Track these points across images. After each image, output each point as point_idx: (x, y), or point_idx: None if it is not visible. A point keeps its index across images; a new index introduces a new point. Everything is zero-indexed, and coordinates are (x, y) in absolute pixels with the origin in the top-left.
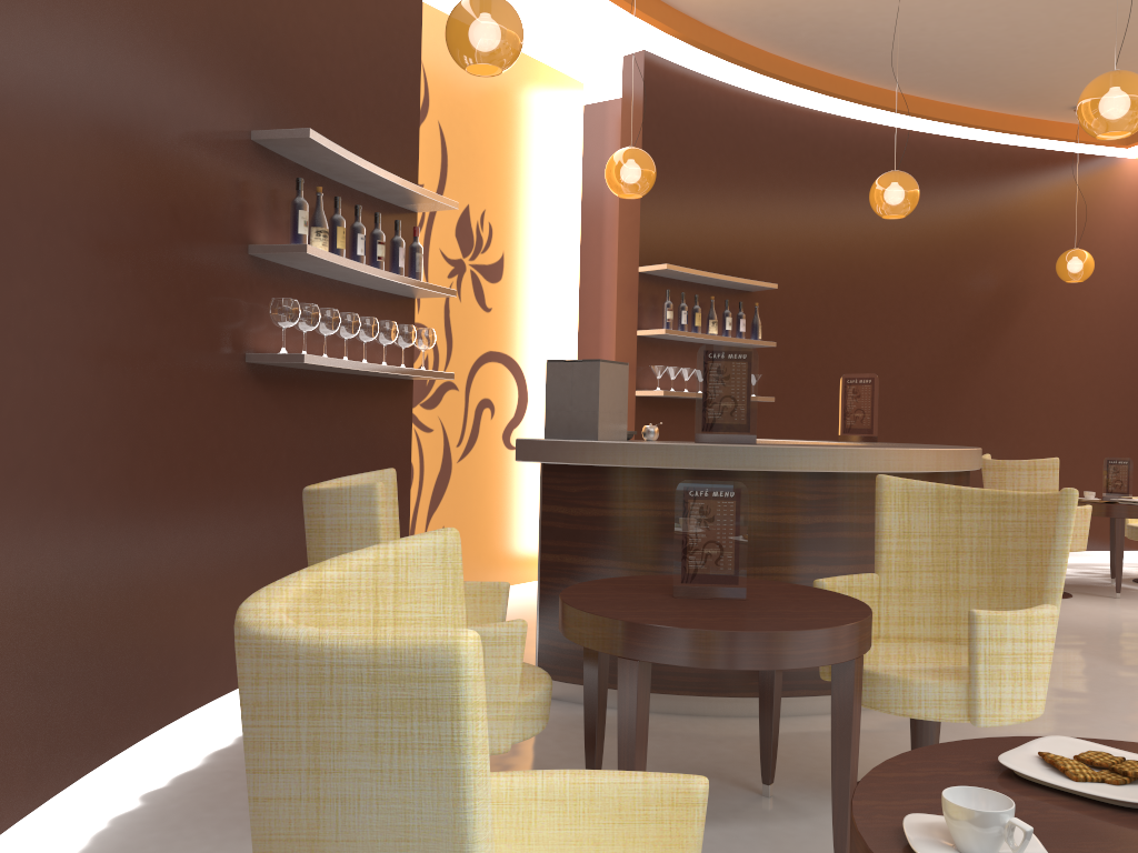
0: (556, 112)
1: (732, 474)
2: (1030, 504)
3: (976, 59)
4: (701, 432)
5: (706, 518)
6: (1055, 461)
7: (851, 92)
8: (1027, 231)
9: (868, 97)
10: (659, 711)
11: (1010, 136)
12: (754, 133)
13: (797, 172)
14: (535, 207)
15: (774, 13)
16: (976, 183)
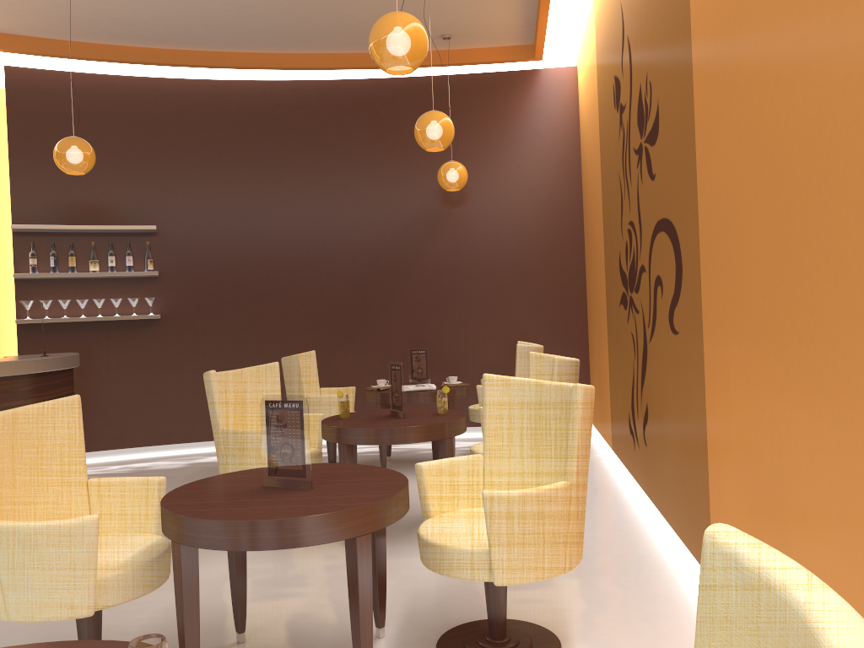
0: None
1: None
2: None
3: (274, 20)
4: None
5: None
6: (296, 357)
7: (230, 62)
8: (449, 148)
9: (249, 62)
10: None
11: (425, 68)
12: (147, 109)
13: (200, 132)
14: None
15: (62, 21)
16: (393, 114)
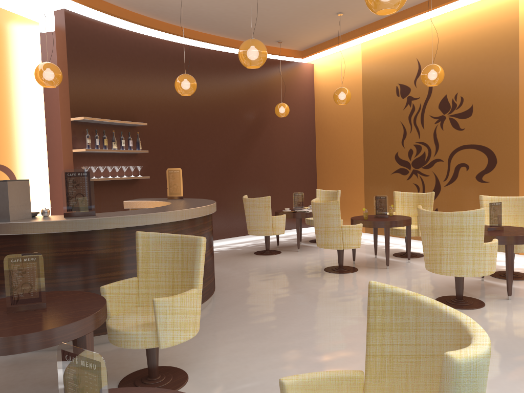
0: (22, 38)
1: (79, 233)
2: (194, 242)
3: (229, 20)
4: (67, 212)
5: (21, 272)
6: (269, 197)
7: (178, 32)
8: (264, 94)
9: (187, 34)
10: (53, 349)
11: None
12: (131, 50)
13: (155, 69)
14: (13, 87)
15: None
16: (241, 73)
